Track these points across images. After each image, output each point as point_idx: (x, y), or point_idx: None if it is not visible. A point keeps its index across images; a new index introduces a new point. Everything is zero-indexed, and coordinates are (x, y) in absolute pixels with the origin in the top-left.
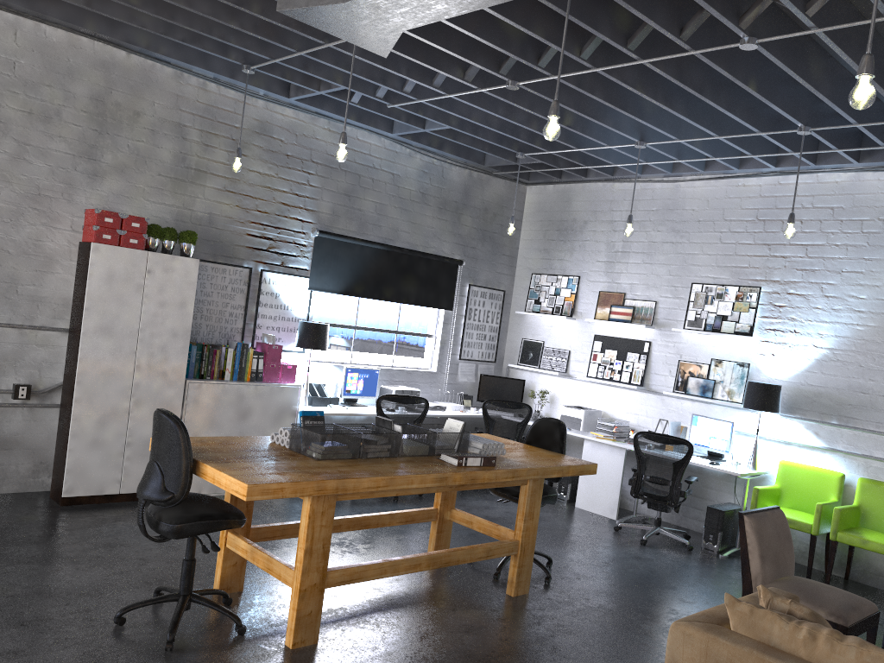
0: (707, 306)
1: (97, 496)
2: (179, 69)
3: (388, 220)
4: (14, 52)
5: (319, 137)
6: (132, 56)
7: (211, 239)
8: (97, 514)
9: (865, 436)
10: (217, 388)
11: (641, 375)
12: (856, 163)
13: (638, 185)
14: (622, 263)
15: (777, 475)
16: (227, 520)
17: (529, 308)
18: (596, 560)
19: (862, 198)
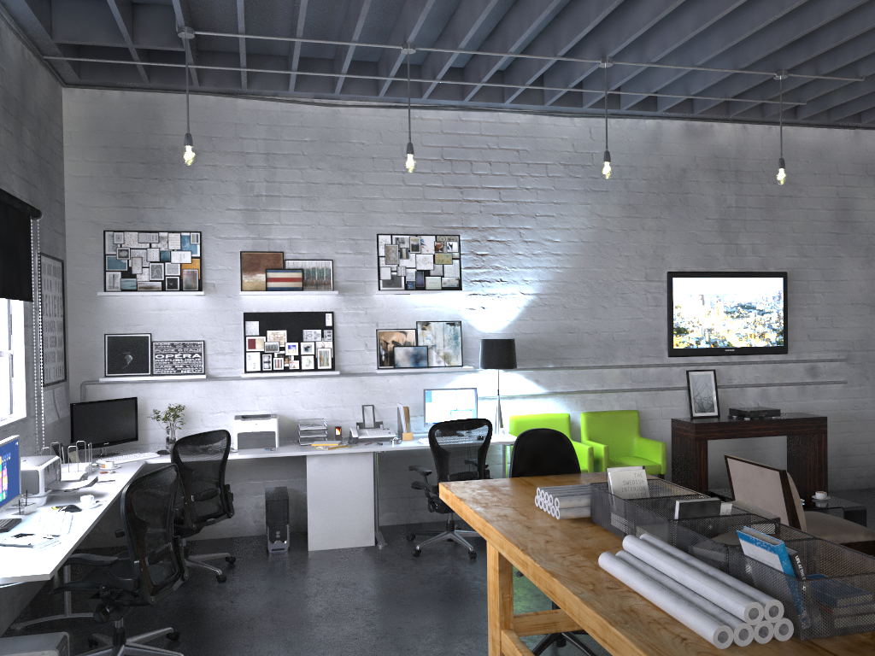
0: (403, 260)
1: None
2: None
3: None
4: None
5: None
6: None
7: None
8: None
9: (578, 373)
10: None
11: (331, 356)
12: (546, 106)
13: (277, 105)
14: (271, 212)
15: (512, 432)
16: None
17: (113, 286)
18: (527, 598)
19: (543, 142)
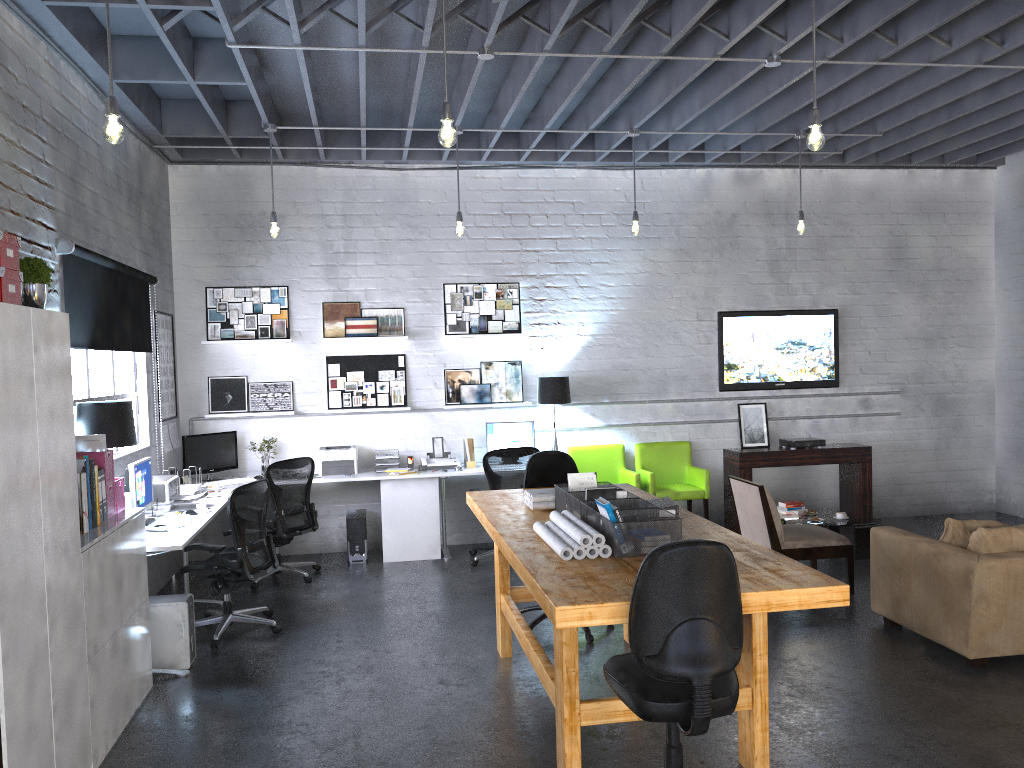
0: (467, 307)
1: None
2: None
3: (102, 220)
4: None
5: (44, 76)
6: None
7: None
8: None
9: (632, 407)
10: (100, 549)
11: (404, 394)
12: (597, 162)
13: (352, 171)
14: (349, 266)
15: None
16: None
17: (214, 335)
18: None
19: (597, 194)
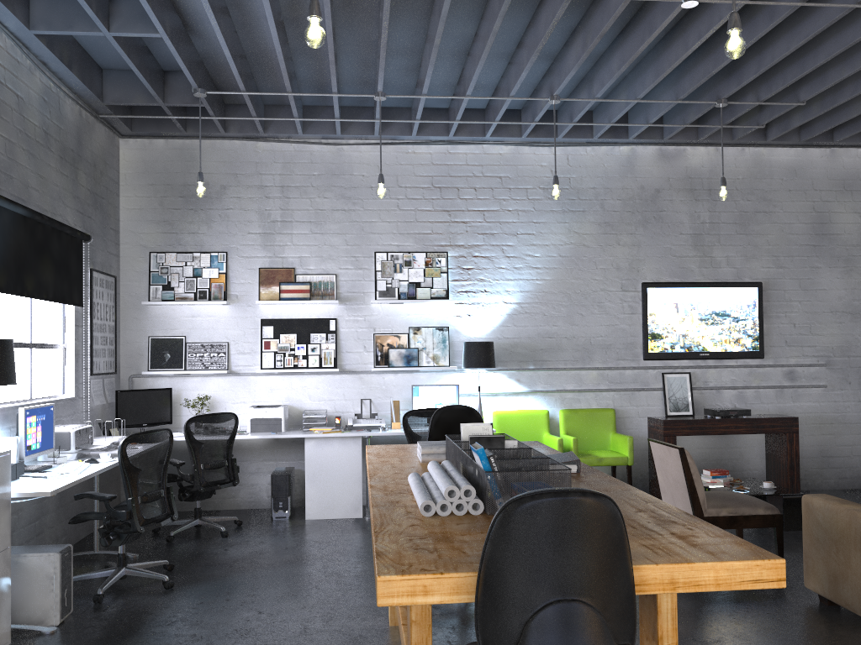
0: (397, 274)
1: None
2: None
3: (18, 169)
4: None
5: None
6: None
7: None
8: None
9: (557, 374)
10: None
11: (334, 356)
12: (523, 137)
13: (291, 146)
14: (285, 234)
15: (494, 425)
16: None
17: (156, 297)
18: None
19: (524, 169)
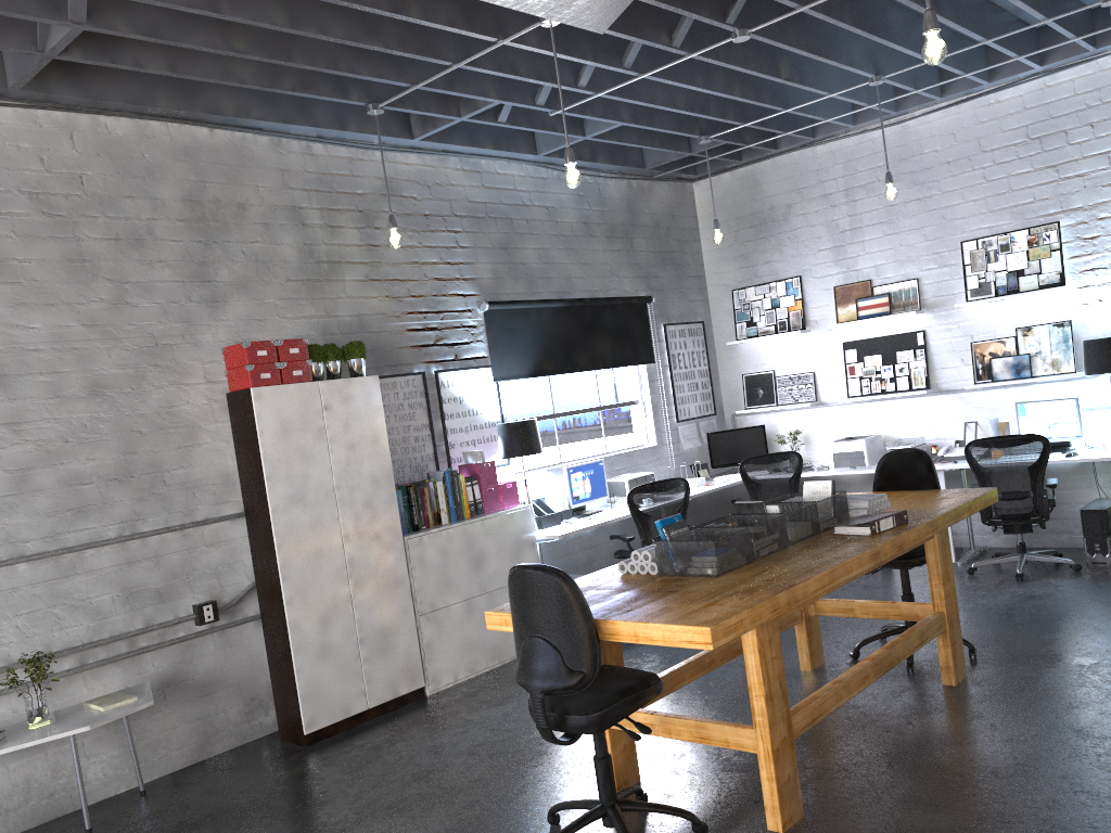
0: (991, 264)
1: (343, 721)
2: (276, 135)
3: (556, 268)
4: (76, 162)
5: (455, 182)
6: (216, 132)
7: (368, 348)
8: (361, 742)
9: None
10: (440, 536)
11: (925, 376)
12: None
13: (849, 140)
14: (856, 244)
15: None
16: (650, 688)
17: (742, 334)
18: (992, 614)
19: None
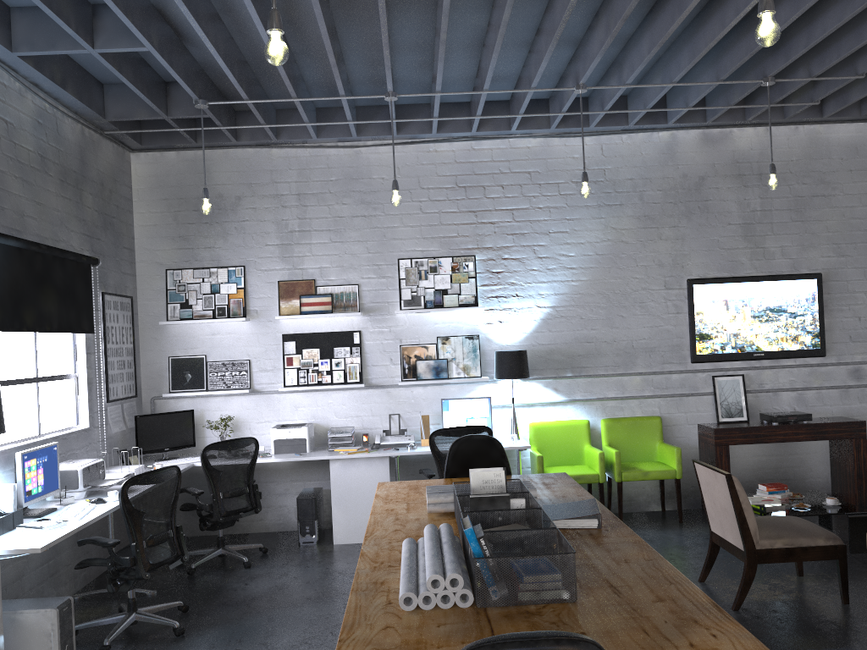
0: (422, 281)
1: None
2: None
3: (11, 199)
4: None
5: None
6: None
7: None
8: None
9: (597, 381)
10: None
11: (359, 371)
12: (552, 129)
13: (306, 151)
14: (304, 245)
15: (531, 438)
16: None
17: (174, 315)
18: None
19: (554, 163)
